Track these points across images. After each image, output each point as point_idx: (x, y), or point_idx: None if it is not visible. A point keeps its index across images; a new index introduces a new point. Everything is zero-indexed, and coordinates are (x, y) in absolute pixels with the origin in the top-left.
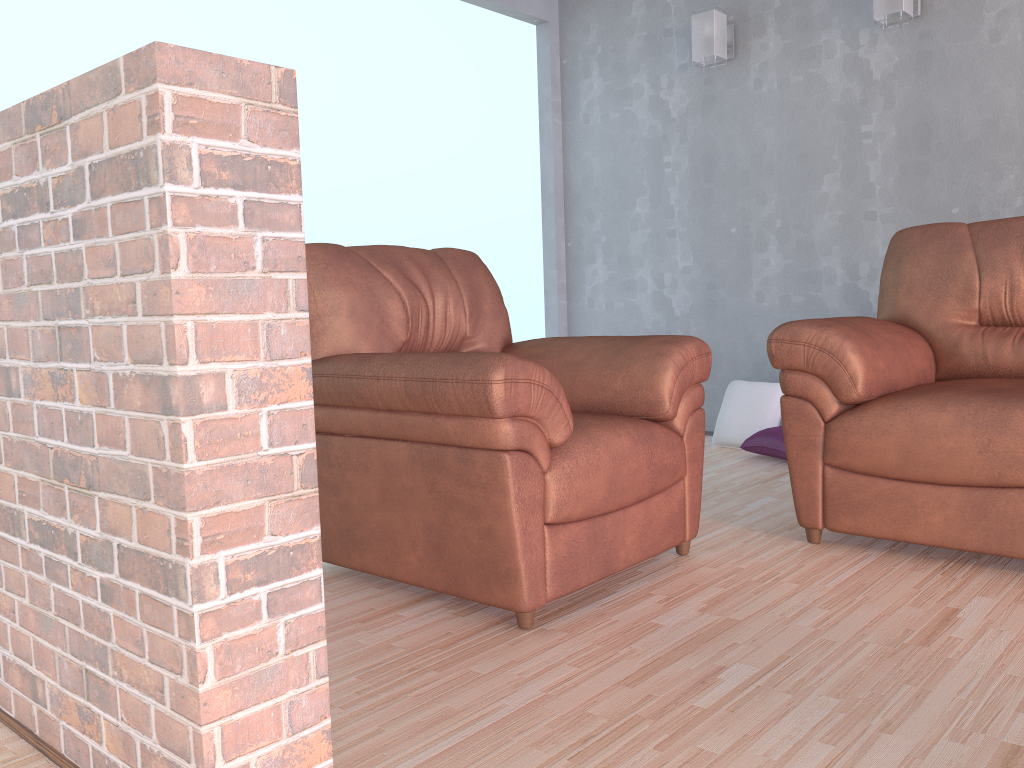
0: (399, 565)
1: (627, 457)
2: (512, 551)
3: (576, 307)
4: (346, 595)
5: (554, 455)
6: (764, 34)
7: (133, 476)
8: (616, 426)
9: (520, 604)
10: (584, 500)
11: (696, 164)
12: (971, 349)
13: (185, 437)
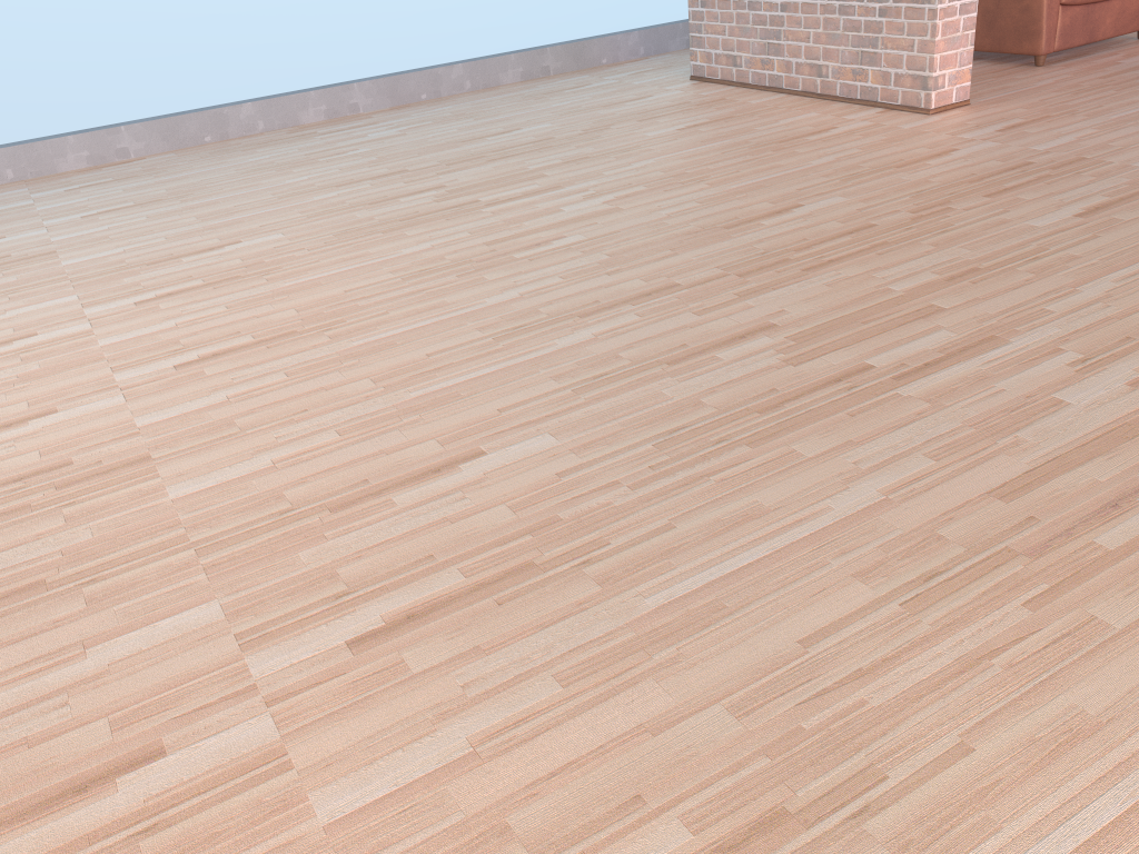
0: None
1: None
2: (1039, 19)
3: None
4: None
5: None
6: None
7: None
8: None
9: (1039, 50)
10: None
11: None
12: None
13: None
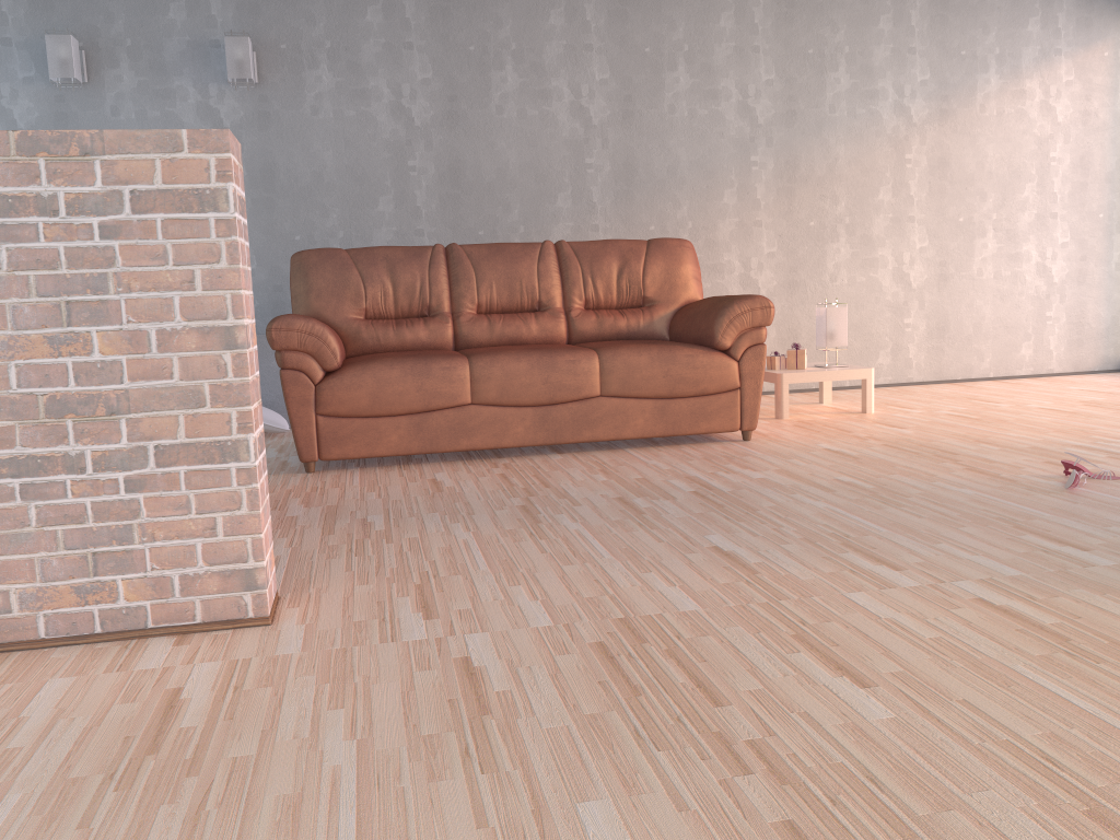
0: None
1: None
2: None
3: None
4: None
5: None
6: (118, 67)
7: (182, 395)
8: None
9: None
10: None
11: None
12: (369, 334)
13: (248, 361)
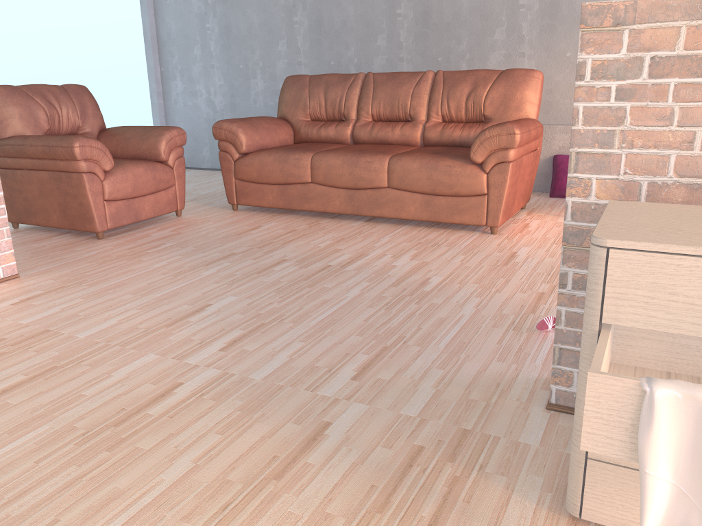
0: (50, 220)
1: (142, 176)
2: (90, 210)
3: (168, 104)
4: (30, 234)
5: (107, 174)
6: None
7: None
8: (138, 164)
9: (96, 229)
10: (121, 191)
11: (222, 30)
12: (304, 131)
13: None
